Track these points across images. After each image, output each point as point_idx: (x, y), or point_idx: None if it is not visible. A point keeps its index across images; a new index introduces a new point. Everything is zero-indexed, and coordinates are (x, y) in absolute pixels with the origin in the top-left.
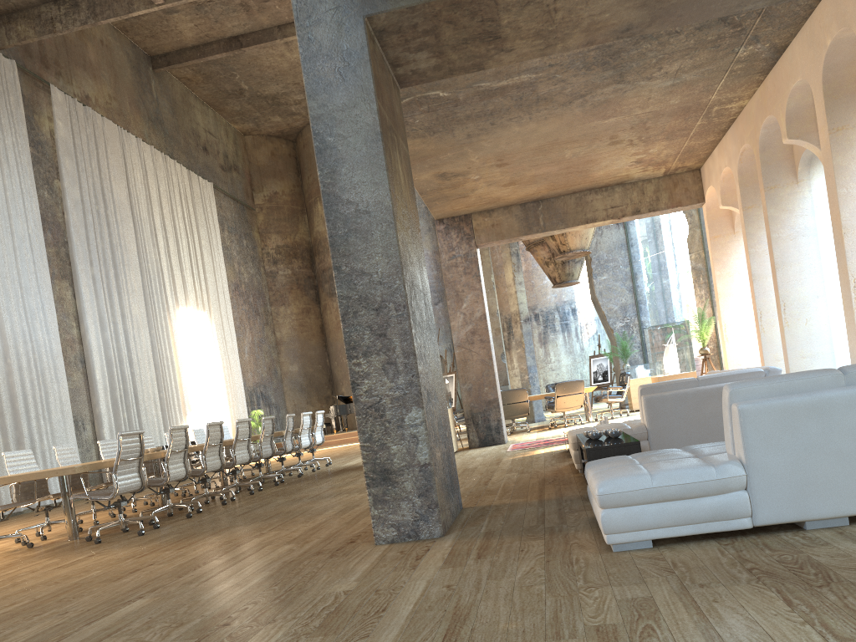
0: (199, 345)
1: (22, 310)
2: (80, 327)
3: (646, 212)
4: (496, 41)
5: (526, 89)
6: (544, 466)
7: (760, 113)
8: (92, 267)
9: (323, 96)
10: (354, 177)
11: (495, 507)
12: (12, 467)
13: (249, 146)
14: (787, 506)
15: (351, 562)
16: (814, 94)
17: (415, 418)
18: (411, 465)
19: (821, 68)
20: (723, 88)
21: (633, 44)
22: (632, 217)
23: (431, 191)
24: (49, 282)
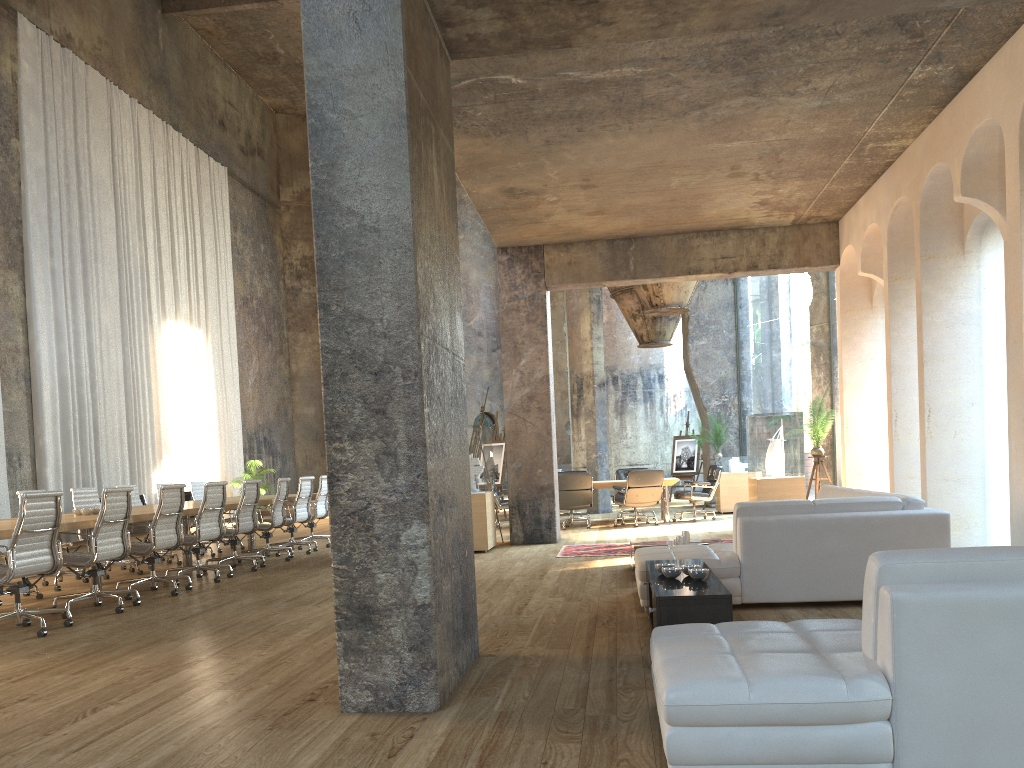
0: (188, 371)
1: None
2: (28, 333)
3: (765, 269)
4: (591, 6)
5: (628, 88)
6: (600, 590)
7: (927, 158)
8: (52, 257)
9: (329, 51)
10: (361, 176)
11: (523, 661)
12: None
13: (280, 127)
14: (949, 753)
15: (295, 745)
16: (1006, 141)
17: (416, 537)
18: (404, 604)
19: (1020, 106)
20: (884, 119)
21: (777, 43)
22: (746, 273)
23: (494, 211)
24: None
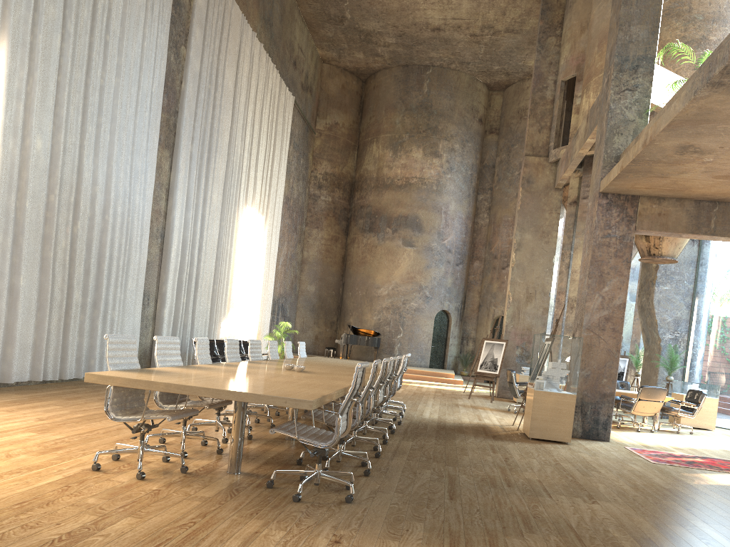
0: (251, 247)
1: (129, 168)
2: (168, 201)
3: None
4: None
5: None
6: None
7: None
8: (192, 144)
9: None
10: None
11: None
12: (160, 356)
13: (324, 74)
14: None
15: None
16: None
17: None
18: None
19: None
20: None
21: None
22: None
23: (645, 162)
24: (156, 147)
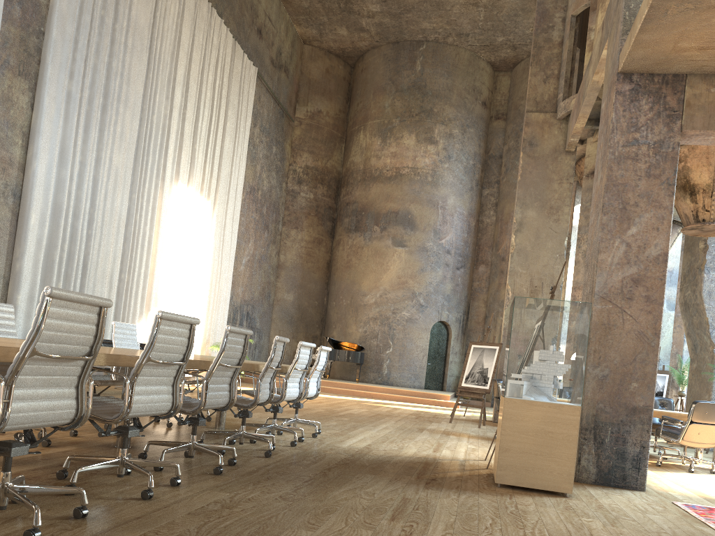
0: (190, 235)
1: None
2: (28, 149)
3: None
4: None
5: None
6: None
7: None
8: (71, 80)
9: None
10: None
11: None
12: None
13: (305, 56)
14: None
15: None
16: None
17: None
18: None
19: None
20: None
21: None
22: None
23: None
24: None
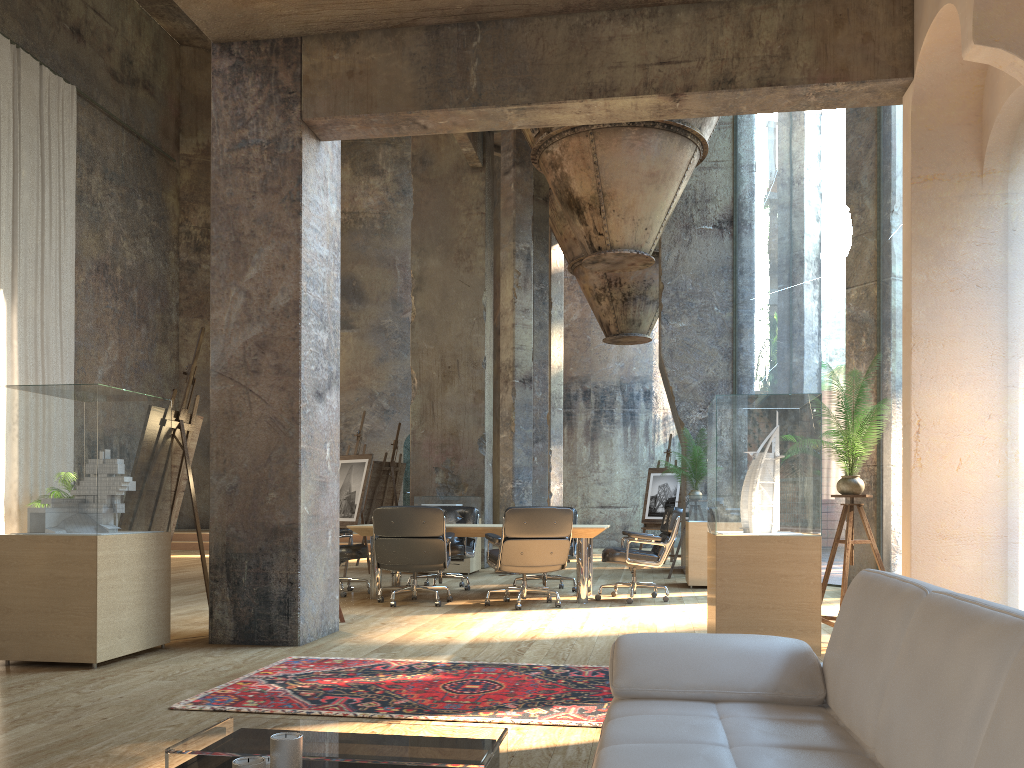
0: None
1: None
2: None
3: (750, 87)
4: None
5: None
6: None
7: None
8: None
9: None
10: None
11: None
12: None
13: (186, 63)
14: None
15: None
16: None
17: None
18: None
19: None
20: None
21: None
22: (712, 101)
23: None
24: None
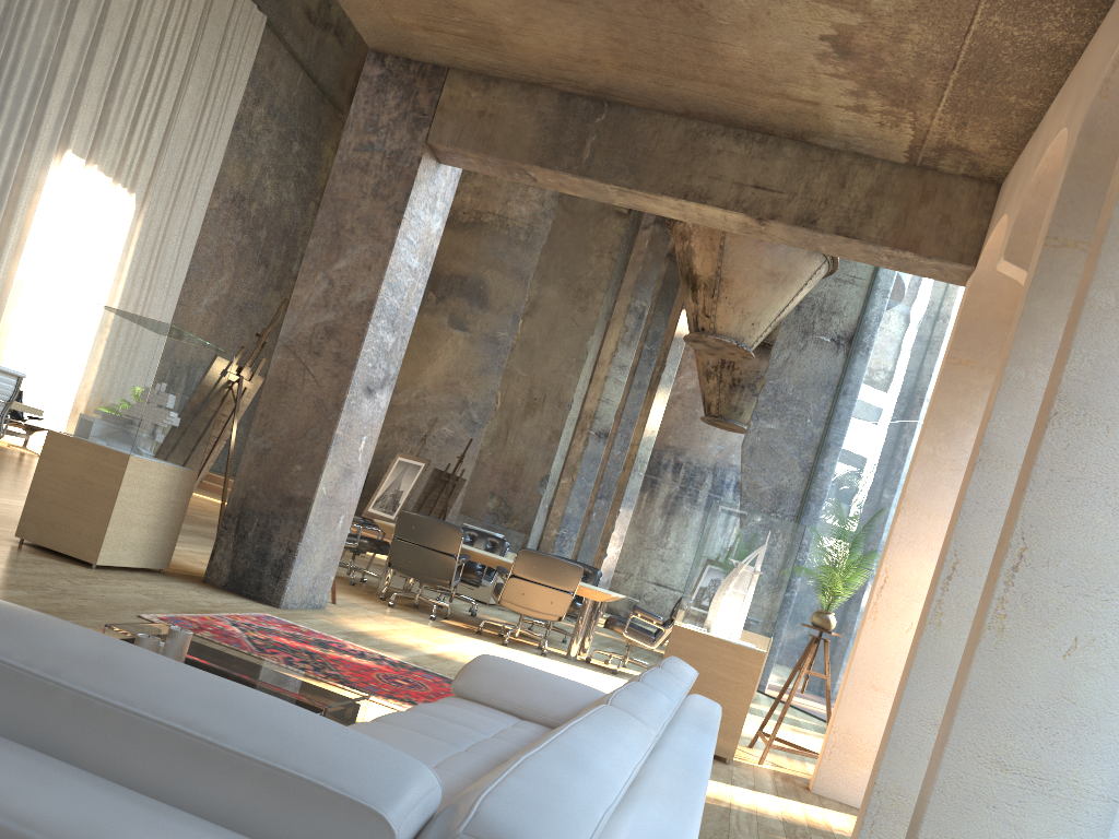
0: (84, 236)
1: None
2: None
3: (829, 232)
4: None
5: None
6: None
7: None
8: None
9: None
10: None
11: None
12: None
13: None
14: None
15: None
16: None
17: None
18: None
19: None
20: None
21: None
22: (794, 234)
23: None
24: None
